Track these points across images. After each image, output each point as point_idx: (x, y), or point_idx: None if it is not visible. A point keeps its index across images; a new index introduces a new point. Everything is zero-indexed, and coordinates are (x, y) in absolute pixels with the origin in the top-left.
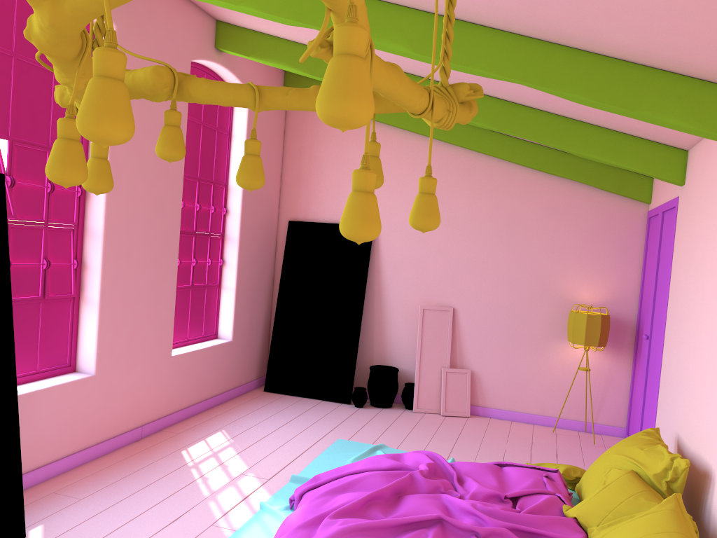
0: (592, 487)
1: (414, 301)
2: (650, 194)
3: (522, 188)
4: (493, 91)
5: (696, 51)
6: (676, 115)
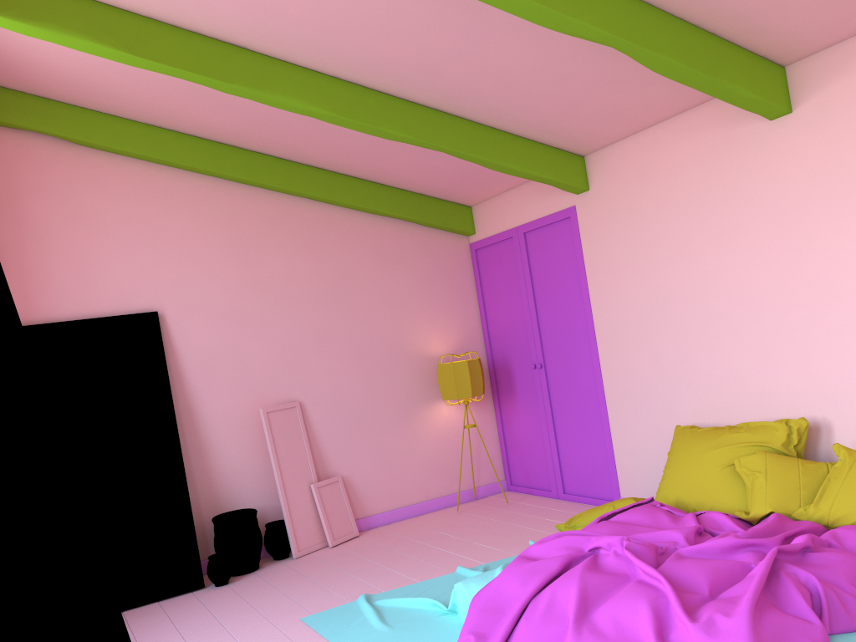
0: (716, 490)
1: (243, 407)
2: (473, 224)
3: (344, 233)
4: (415, 88)
5: (798, 13)
6: (743, 84)
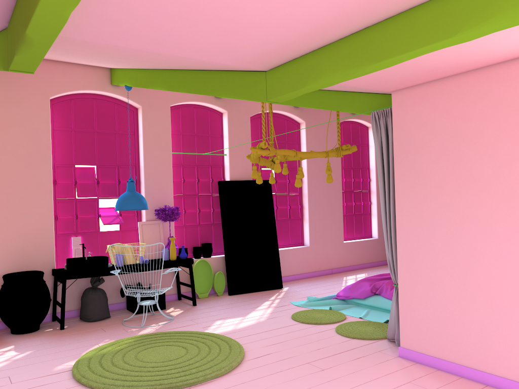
0: None
1: None
2: None
3: None
4: None
5: None
6: None
